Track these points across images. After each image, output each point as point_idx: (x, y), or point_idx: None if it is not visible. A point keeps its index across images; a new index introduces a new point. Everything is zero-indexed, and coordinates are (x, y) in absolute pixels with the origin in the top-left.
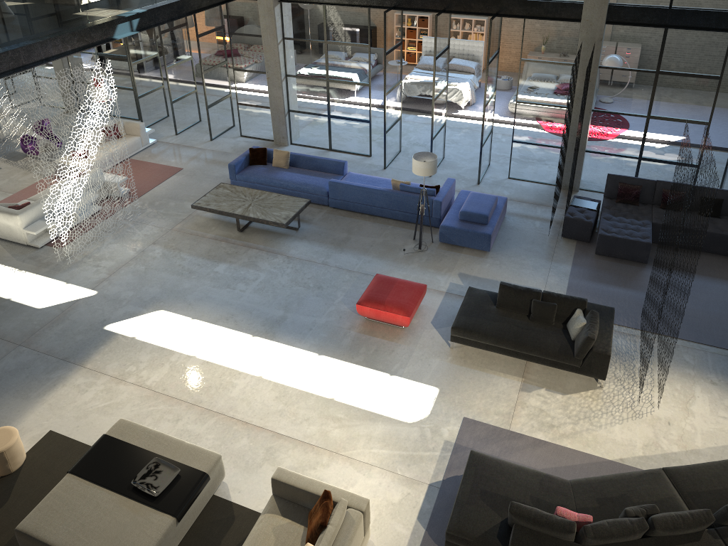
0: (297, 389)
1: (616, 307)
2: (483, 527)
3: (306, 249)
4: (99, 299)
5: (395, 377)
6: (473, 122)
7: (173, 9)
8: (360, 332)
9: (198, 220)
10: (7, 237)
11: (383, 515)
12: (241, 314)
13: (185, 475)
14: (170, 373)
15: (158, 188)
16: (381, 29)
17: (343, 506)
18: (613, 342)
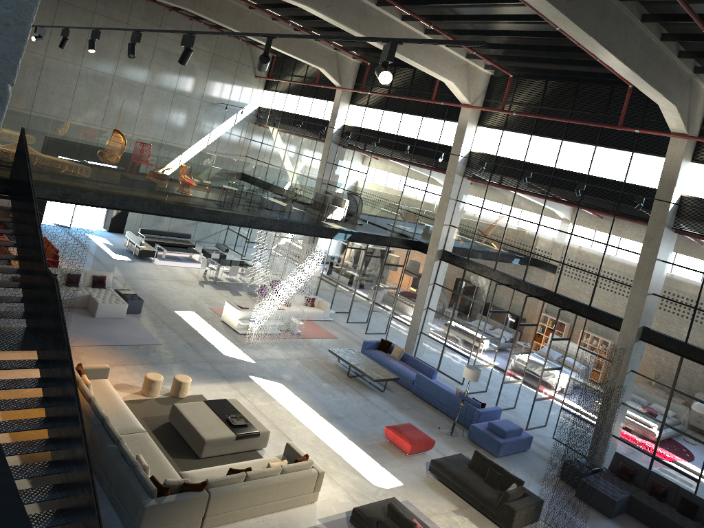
0: (325, 443)
1: (559, 520)
2: (372, 515)
3: (379, 401)
4: (254, 365)
5: (383, 467)
6: (558, 403)
7: (373, 238)
8: (379, 443)
9: (329, 361)
10: (227, 321)
11: (329, 501)
12: (320, 405)
13: (250, 427)
14: (267, 405)
15: (317, 339)
16: None
17: (310, 461)
18: None
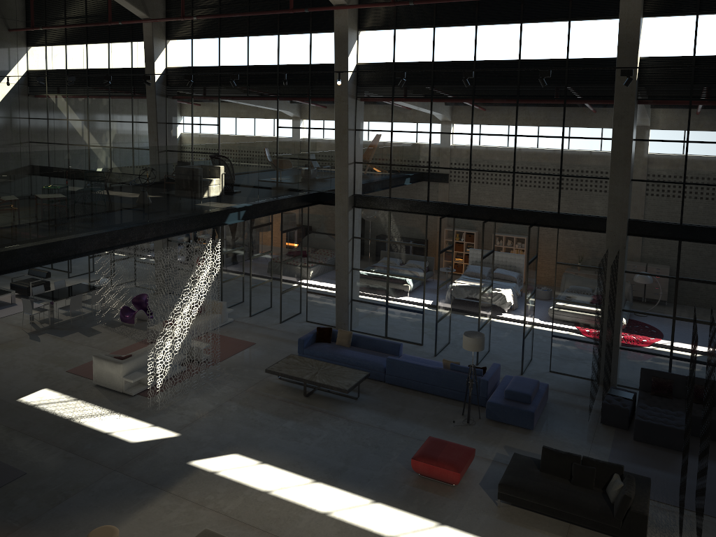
0: (357, 527)
1: (654, 486)
2: None
3: (364, 415)
4: (183, 440)
5: (446, 525)
6: (516, 324)
7: (270, 206)
8: (413, 486)
9: (269, 384)
10: (106, 384)
11: None
12: (306, 462)
13: None
14: (243, 504)
15: (234, 357)
16: (432, 242)
17: None
18: (652, 515)
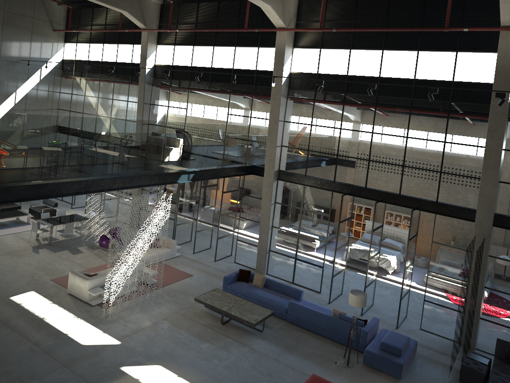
0: None
1: None
2: None
3: (265, 346)
4: (121, 348)
5: None
6: (397, 285)
7: (214, 172)
8: None
9: (196, 310)
10: (76, 294)
11: None
12: (212, 381)
13: None
14: None
15: (175, 284)
16: (338, 211)
17: None
18: None
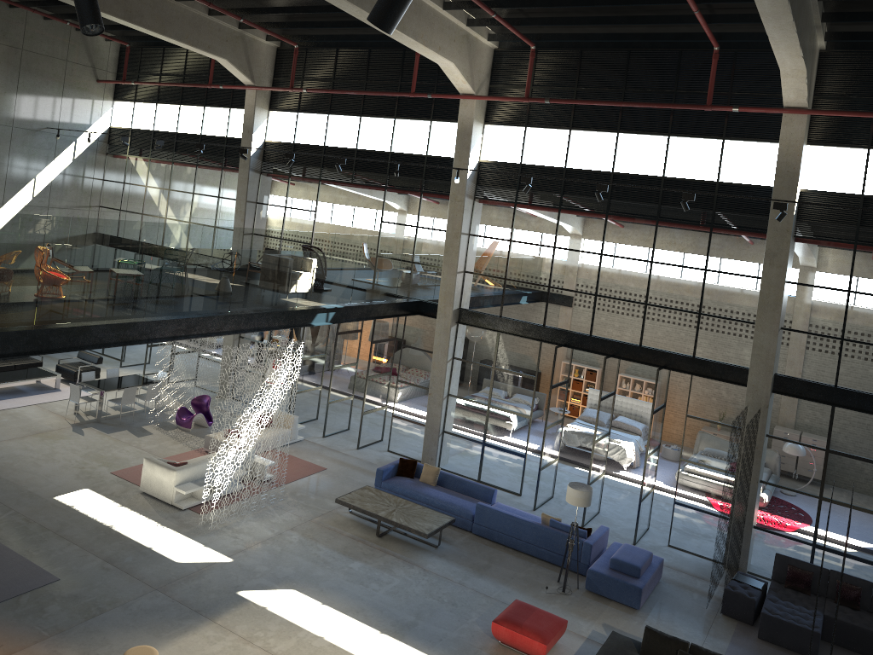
0: None
1: None
2: None
3: (443, 567)
4: (235, 566)
5: None
6: (635, 485)
7: (363, 311)
8: (491, 653)
9: (337, 517)
10: (155, 493)
11: None
12: (371, 610)
13: None
14: (296, 646)
15: (301, 481)
16: (545, 375)
17: None
18: None
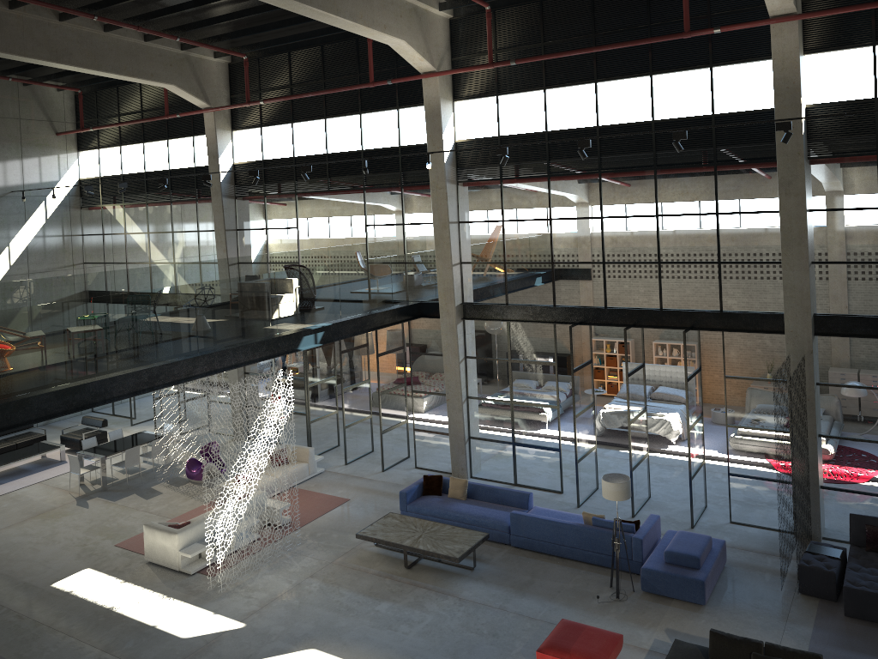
0: None
1: None
2: None
3: (481, 591)
4: (247, 632)
5: None
6: (687, 459)
7: (357, 324)
8: None
9: (362, 553)
10: (160, 560)
11: None
12: (401, 658)
13: None
14: None
15: (322, 519)
16: None
17: None
18: None
